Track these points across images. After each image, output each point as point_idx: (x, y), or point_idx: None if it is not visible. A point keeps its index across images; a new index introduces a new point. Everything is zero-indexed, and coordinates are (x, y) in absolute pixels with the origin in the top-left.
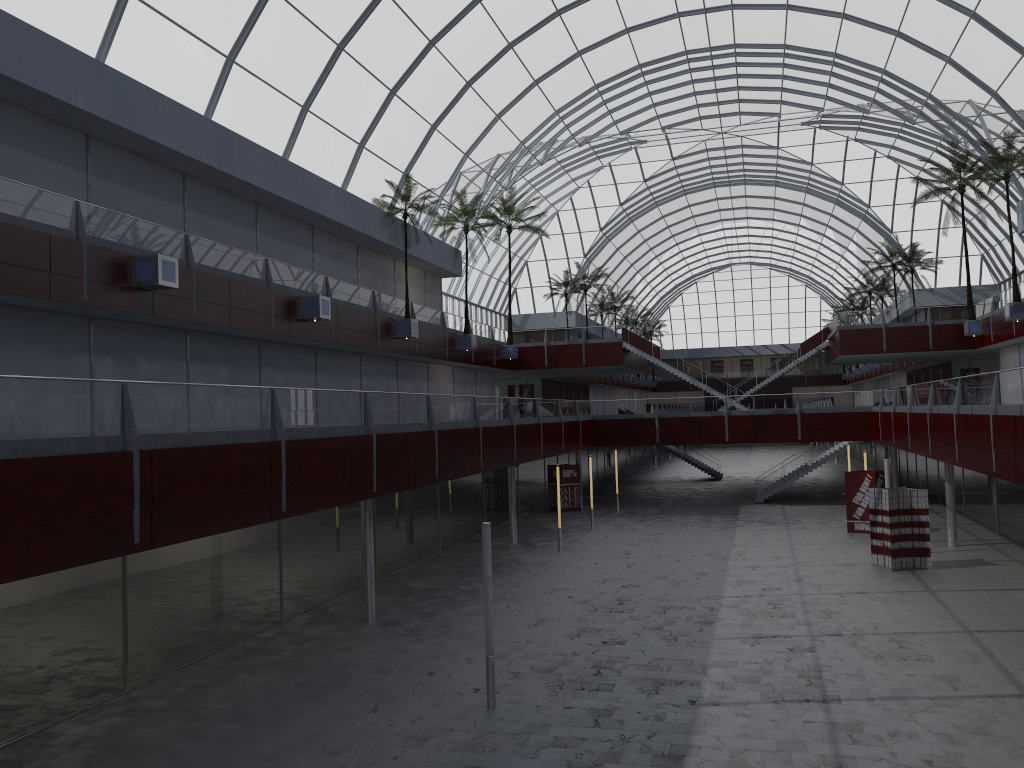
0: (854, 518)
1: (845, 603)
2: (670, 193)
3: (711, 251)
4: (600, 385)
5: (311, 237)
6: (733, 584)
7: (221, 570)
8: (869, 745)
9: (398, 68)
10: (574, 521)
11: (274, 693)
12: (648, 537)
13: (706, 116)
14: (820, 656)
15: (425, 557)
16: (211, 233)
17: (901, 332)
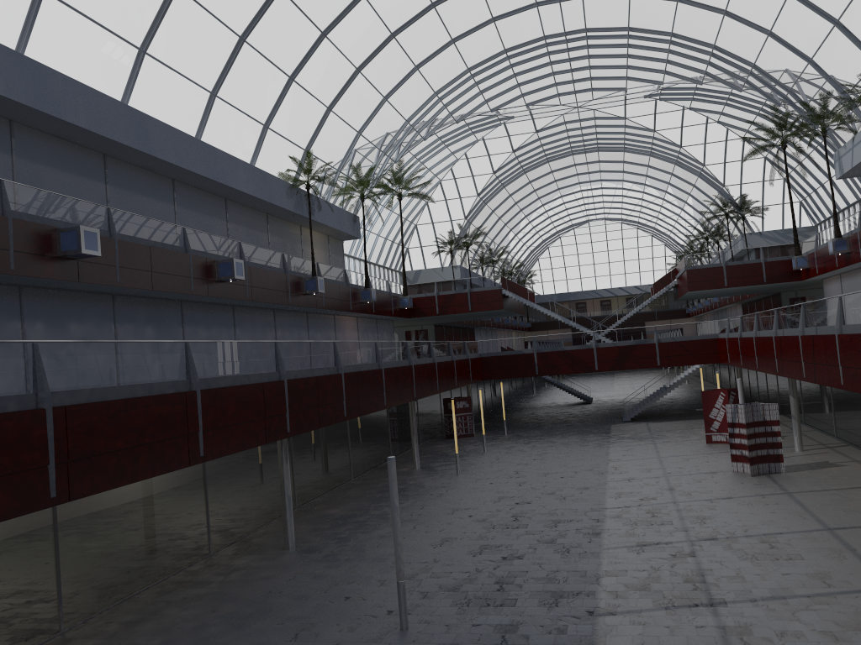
0: (711, 431)
1: (715, 508)
2: (535, 161)
3: (571, 210)
4: (484, 327)
5: (225, 208)
6: (613, 496)
7: (150, 511)
8: None
9: (295, 57)
10: (469, 446)
11: (201, 626)
12: (534, 457)
13: (563, 93)
14: (701, 560)
15: (339, 486)
16: (132, 207)
17: (739, 269)
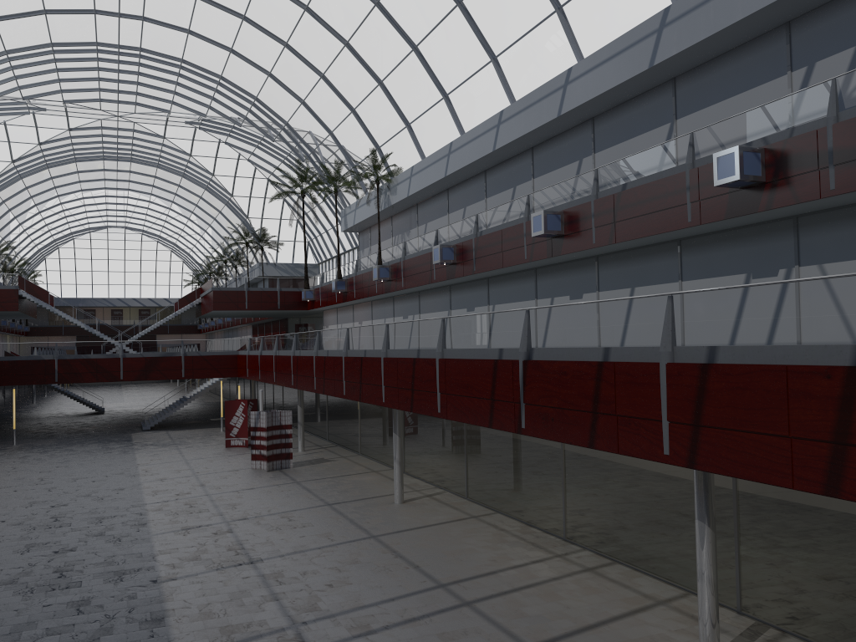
0: (231, 436)
1: (242, 497)
2: (62, 158)
3: (92, 213)
4: None
5: None
6: (151, 494)
7: None
8: (291, 583)
9: None
10: None
11: None
12: (57, 465)
13: (106, 100)
14: (238, 534)
15: None
16: None
17: (259, 295)
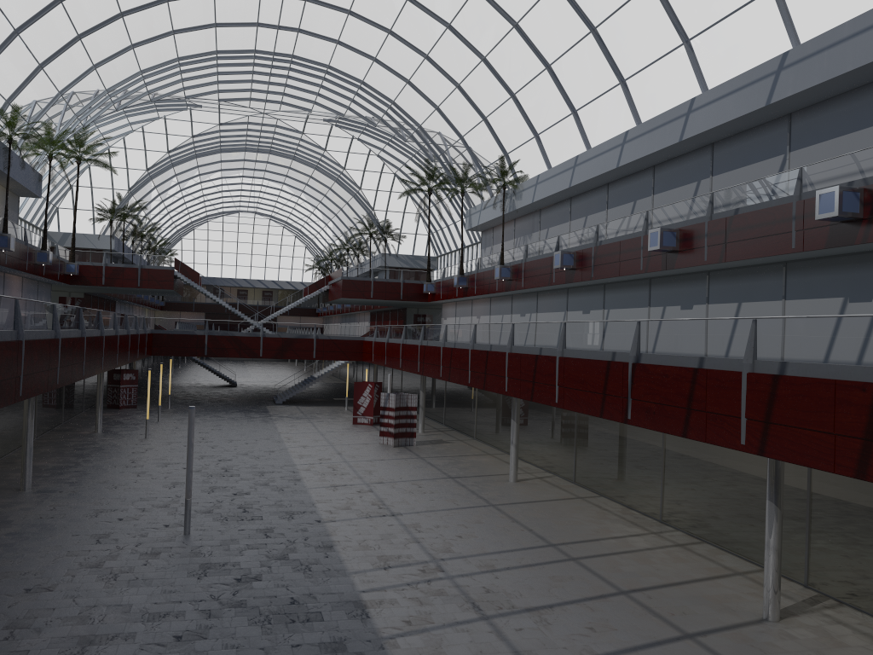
0: (358, 414)
1: (376, 466)
2: (209, 149)
3: (227, 199)
4: (125, 302)
5: None
6: (297, 457)
7: None
8: (428, 532)
9: (27, 13)
10: (138, 416)
11: None
12: (211, 427)
13: (255, 99)
14: (378, 494)
15: None
16: None
17: (383, 285)
